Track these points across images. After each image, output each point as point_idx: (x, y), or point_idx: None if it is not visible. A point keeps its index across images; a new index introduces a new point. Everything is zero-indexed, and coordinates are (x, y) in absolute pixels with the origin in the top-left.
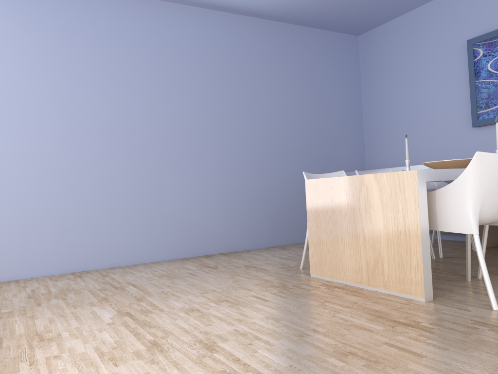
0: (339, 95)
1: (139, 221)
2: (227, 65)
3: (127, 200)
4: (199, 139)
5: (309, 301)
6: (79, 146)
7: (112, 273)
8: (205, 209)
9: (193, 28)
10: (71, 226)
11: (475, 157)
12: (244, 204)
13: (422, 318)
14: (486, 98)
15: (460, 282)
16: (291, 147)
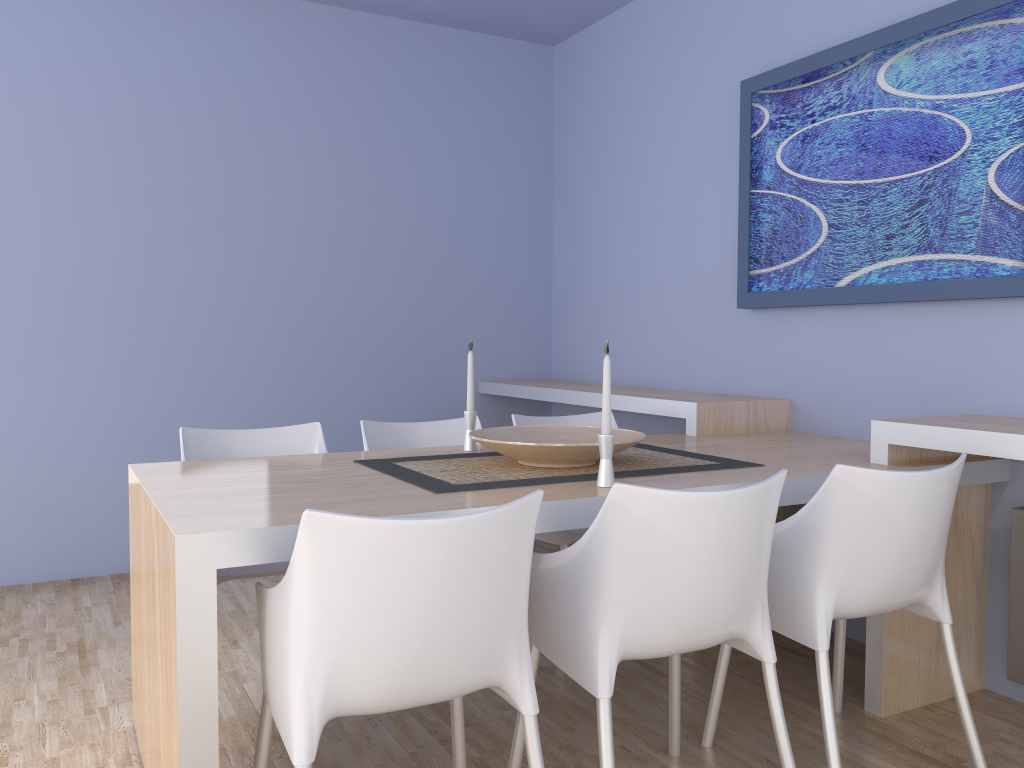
0: (489, 192)
1: None
2: (165, 113)
3: None
4: (72, 294)
5: None
6: None
7: None
8: (82, 467)
9: (67, 14)
10: None
11: (304, 526)
12: None
13: None
14: (769, 238)
15: None
16: (340, 319)
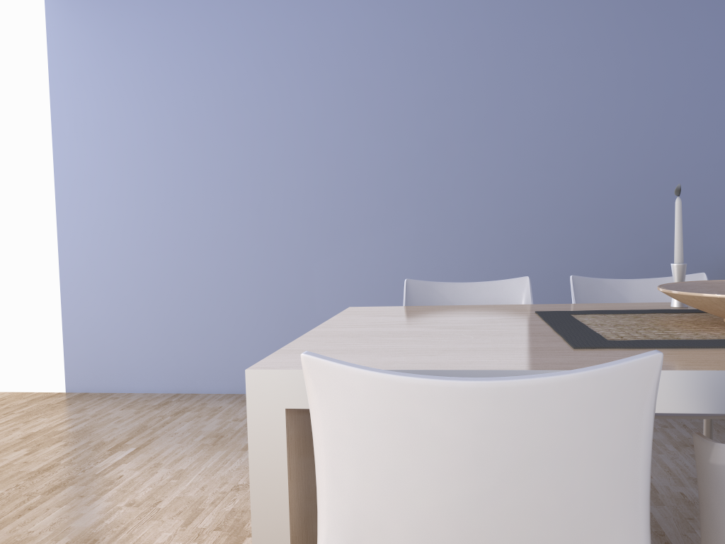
0: None
1: (275, 327)
2: (445, 39)
3: (256, 292)
4: (382, 186)
5: None
6: (188, 209)
7: (199, 408)
8: None
9: None
10: (178, 327)
11: (304, 372)
12: None
13: None
14: None
15: None
16: (594, 193)
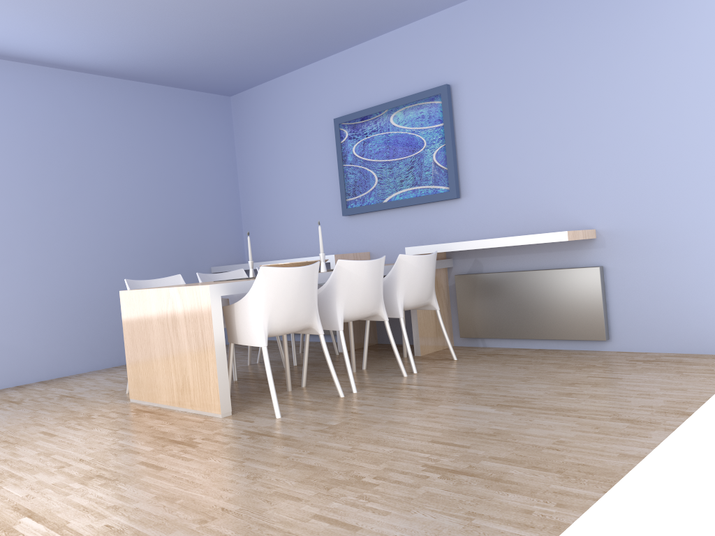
0: (207, 170)
1: None
2: (43, 136)
3: None
4: (3, 233)
5: (103, 430)
6: None
7: None
8: (15, 325)
9: None
10: None
11: (260, 271)
12: (75, 315)
13: (201, 434)
14: (353, 184)
15: (280, 392)
16: (140, 239)
